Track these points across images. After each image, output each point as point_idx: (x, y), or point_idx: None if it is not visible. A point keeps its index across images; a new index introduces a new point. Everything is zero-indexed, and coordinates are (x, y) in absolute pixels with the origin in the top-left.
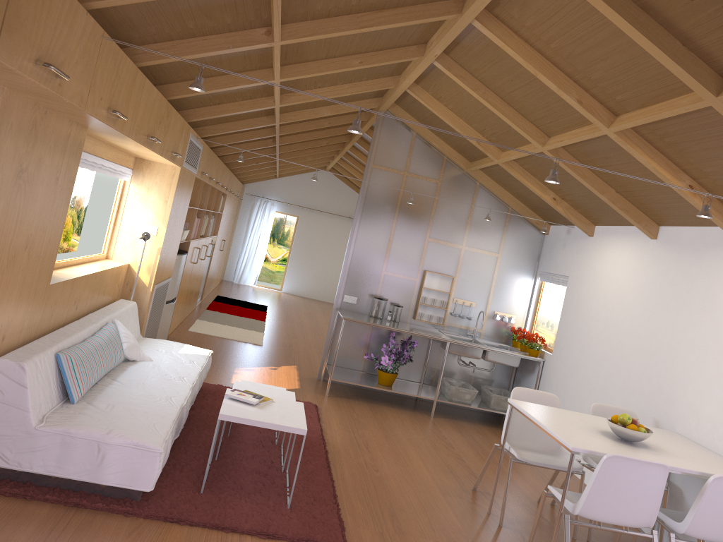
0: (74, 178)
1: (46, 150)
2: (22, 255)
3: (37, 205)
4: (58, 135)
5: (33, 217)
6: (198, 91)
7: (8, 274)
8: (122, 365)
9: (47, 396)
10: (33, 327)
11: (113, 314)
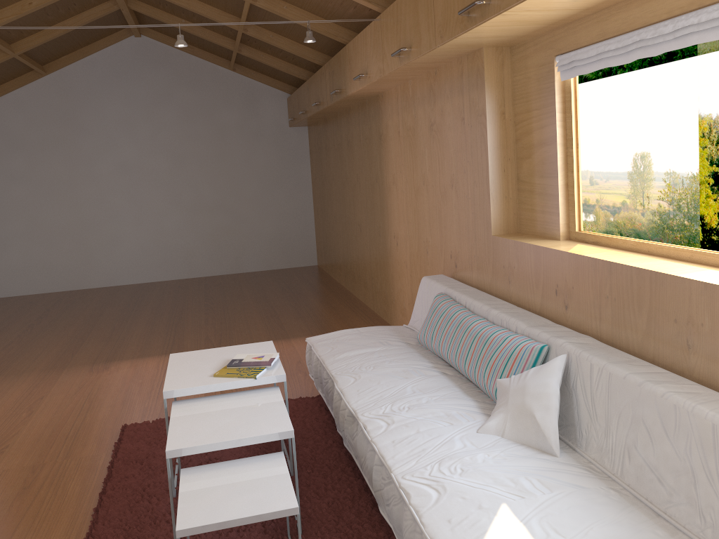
0: (484, 110)
1: (444, 100)
2: (451, 193)
3: (451, 148)
4: (452, 81)
5: (450, 158)
6: (310, 40)
7: (444, 206)
8: (489, 403)
9: (424, 320)
10: (485, 277)
11: (587, 354)
